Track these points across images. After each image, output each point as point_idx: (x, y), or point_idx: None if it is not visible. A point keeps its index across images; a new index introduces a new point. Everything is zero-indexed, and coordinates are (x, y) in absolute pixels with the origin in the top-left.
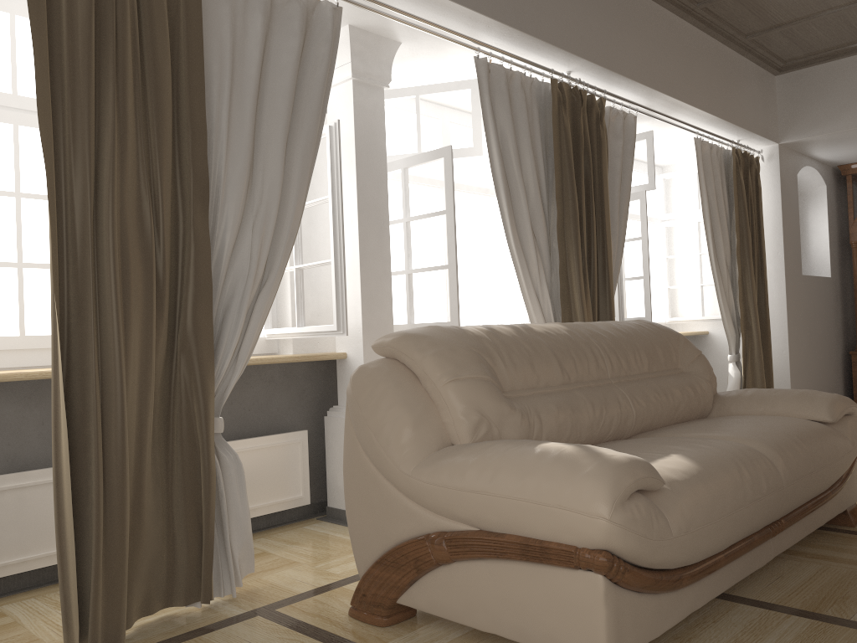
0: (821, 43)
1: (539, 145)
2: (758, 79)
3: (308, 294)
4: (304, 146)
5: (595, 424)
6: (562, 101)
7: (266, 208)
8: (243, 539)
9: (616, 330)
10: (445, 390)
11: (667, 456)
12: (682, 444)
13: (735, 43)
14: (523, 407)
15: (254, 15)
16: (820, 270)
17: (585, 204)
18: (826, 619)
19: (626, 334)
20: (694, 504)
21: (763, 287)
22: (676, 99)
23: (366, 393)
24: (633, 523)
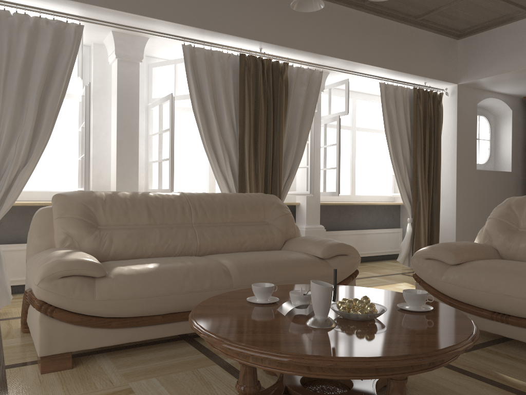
0: (474, 19)
1: (231, 91)
2: (438, 43)
3: (103, 171)
4: (52, 97)
5: (160, 246)
6: (248, 66)
7: (25, 129)
8: (2, 287)
9: (220, 198)
10: (54, 222)
11: (147, 263)
12: (178, 260)
13: (409, 22)
14: (102, 233)
15: (23, 34)
16: (505, 167)
17: (267, 125)
18: (213, 357)
19: (225, 200)
20: (124, 287)
21: (437, 176)
22: (348, 60)
23: (33, 221)
24: (54, 289)
